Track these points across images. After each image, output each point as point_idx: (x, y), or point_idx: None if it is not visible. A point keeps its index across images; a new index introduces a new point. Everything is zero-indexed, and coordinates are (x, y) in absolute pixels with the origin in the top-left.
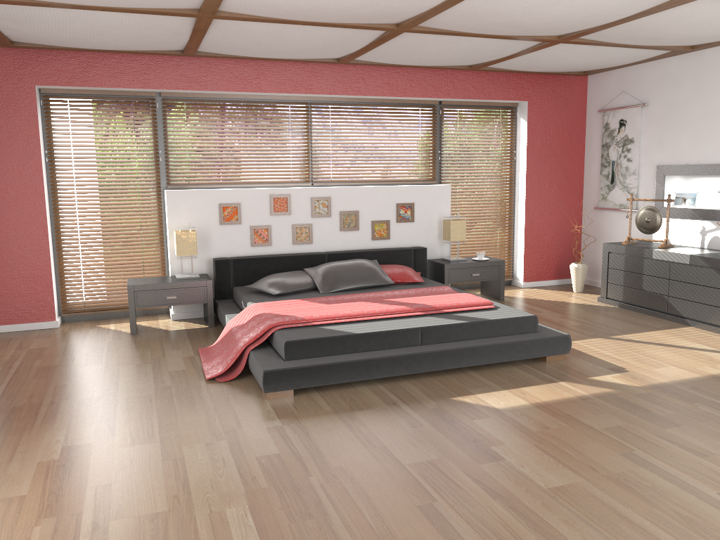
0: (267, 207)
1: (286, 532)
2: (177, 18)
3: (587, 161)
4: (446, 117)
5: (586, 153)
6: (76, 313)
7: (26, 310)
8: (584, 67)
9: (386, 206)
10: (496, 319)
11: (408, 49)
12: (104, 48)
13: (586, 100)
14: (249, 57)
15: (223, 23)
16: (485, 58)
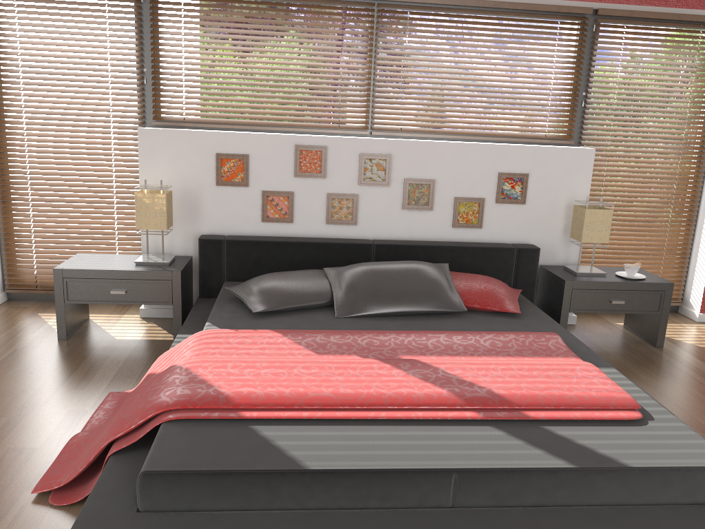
0: (290, 163)
1: None
2: None
3: None
4: (603, 37)
5: None
6: (24, 290)
7: None
8: None
9: (481, 175)
10: (639, 467)
11: None
12: None
13: None
14: None
15: None
16: None
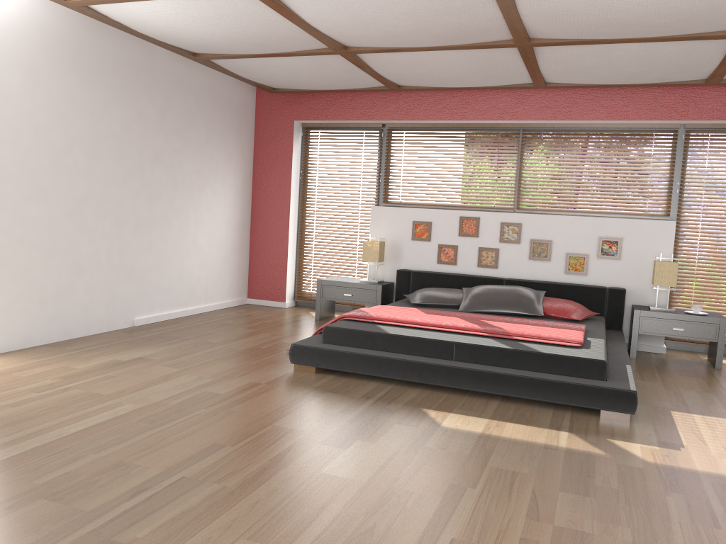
0: (456, 227)
1: (123, 423)
2: (331, 57)
3: None
4: (691, 143)
5: None
6: (304, 300)
7: (268, 290)
8: None
9: (585, 238)
10: (547, 353)
11: (570, 65)
12: (328, 88)
13: None
14: (445, 87)
15: (369, 57)
16: (686, 67)
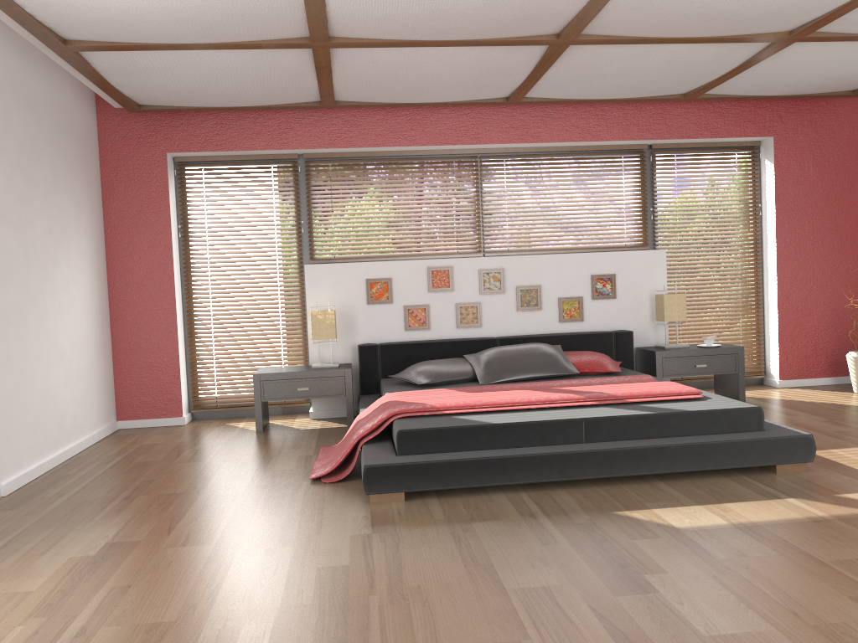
0: (424, 282)
1: None
2: (291, 53)
3: None
4: (659, 165)
5: None
6: (207, 409)
7: (151, 404)
8: (846, 80)
9: (577, 278)
10: (697, 410)
11: (586, 72)
12: (233, 105)
13: None
14: (397, 103)
15: (346, 55)
16: (696, 76)
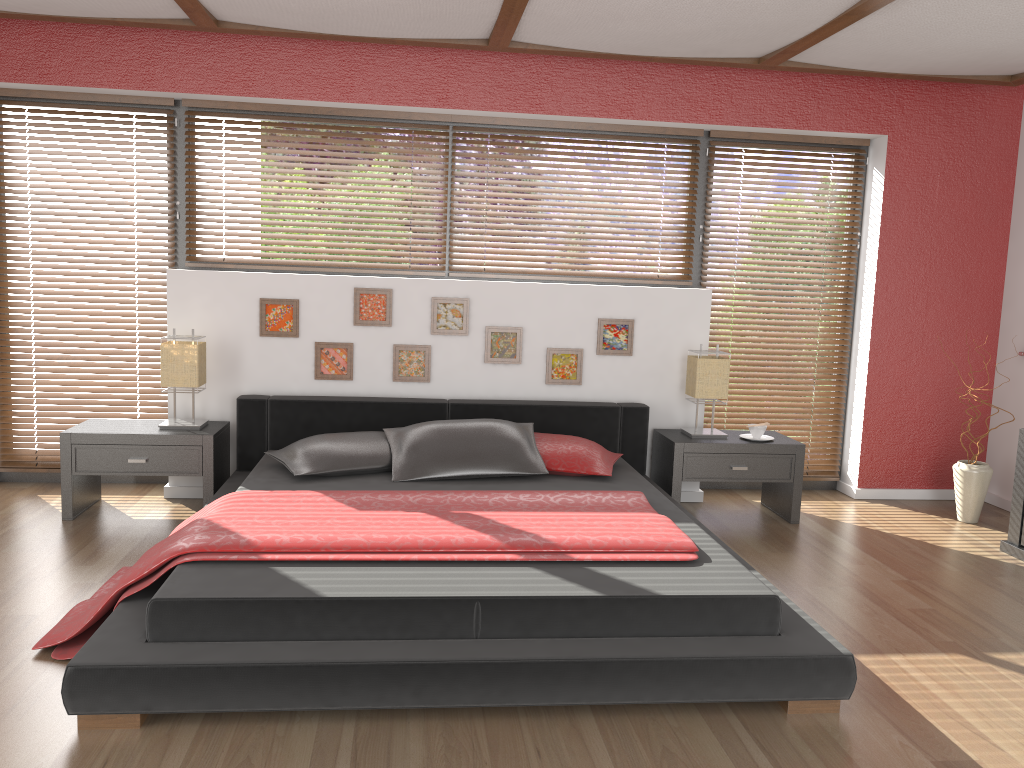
0: (348, 309)
1: None
2: None
3: (1012, 259)
4: (719, 162)
5: (1012, 243)
6: (20, 469)
7: None
8: (1000, 59)
9: (577, 322)
10: (671, 596)
11: (591, 7)
12: (51, 12)
13: (1019, 138)
14: (317, 33)
15: None
16: (768, 31)
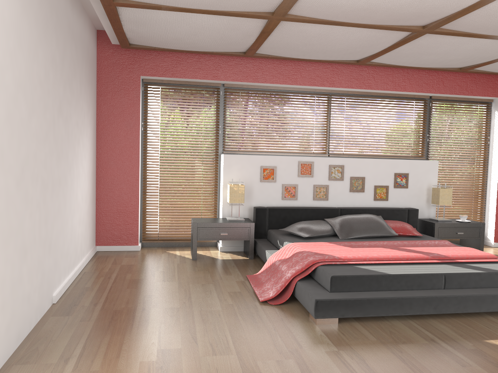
0: (296, 170)
1: None
2: (253, 21)
3: None
4: (435, 109)
5: None
6: (152, 241)
7: (119, 236)
8: None
9: (386, 174)
10: None
11: (421, 50)
12: (191, 49)
13: None
14: (292, 58)
15: (286, 25)
16: (480, 59)
